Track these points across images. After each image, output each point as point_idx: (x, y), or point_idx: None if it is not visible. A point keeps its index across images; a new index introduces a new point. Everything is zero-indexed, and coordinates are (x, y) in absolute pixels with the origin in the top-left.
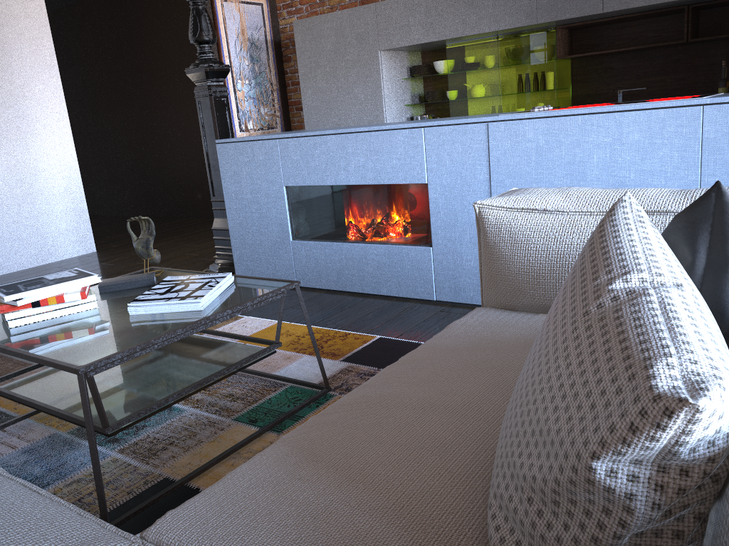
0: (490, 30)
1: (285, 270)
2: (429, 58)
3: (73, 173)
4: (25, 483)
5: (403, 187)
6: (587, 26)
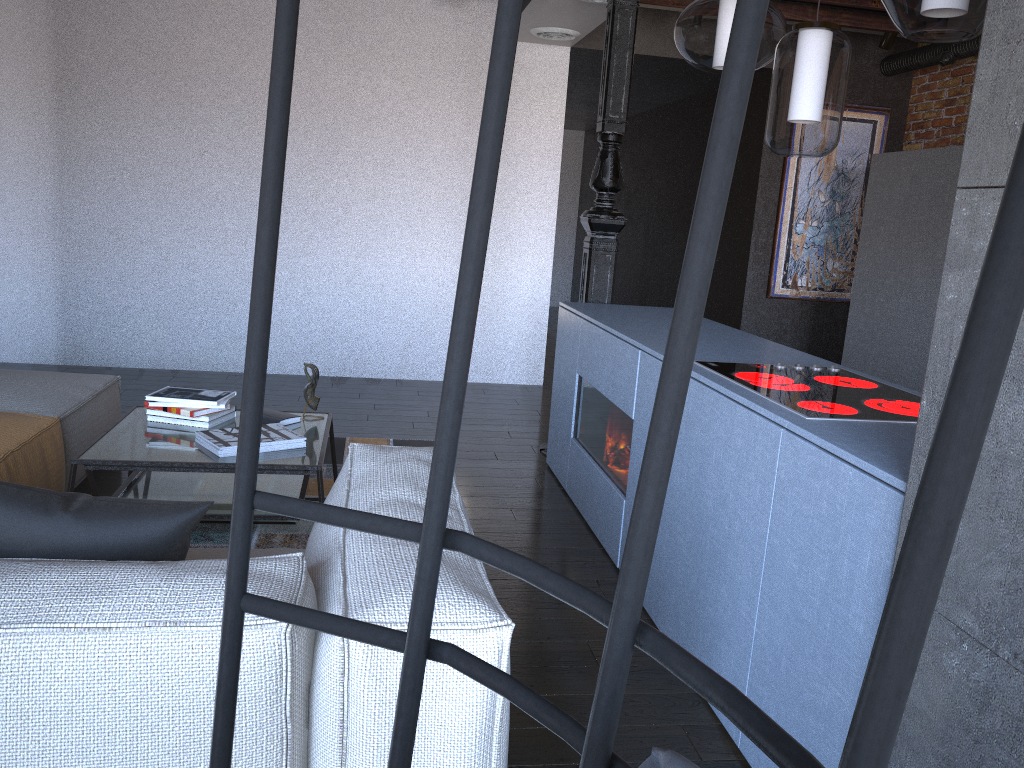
0: None
1: (564, 469)
2: None
3: (542, 297)
4: None
5: (626, 415)
6: None
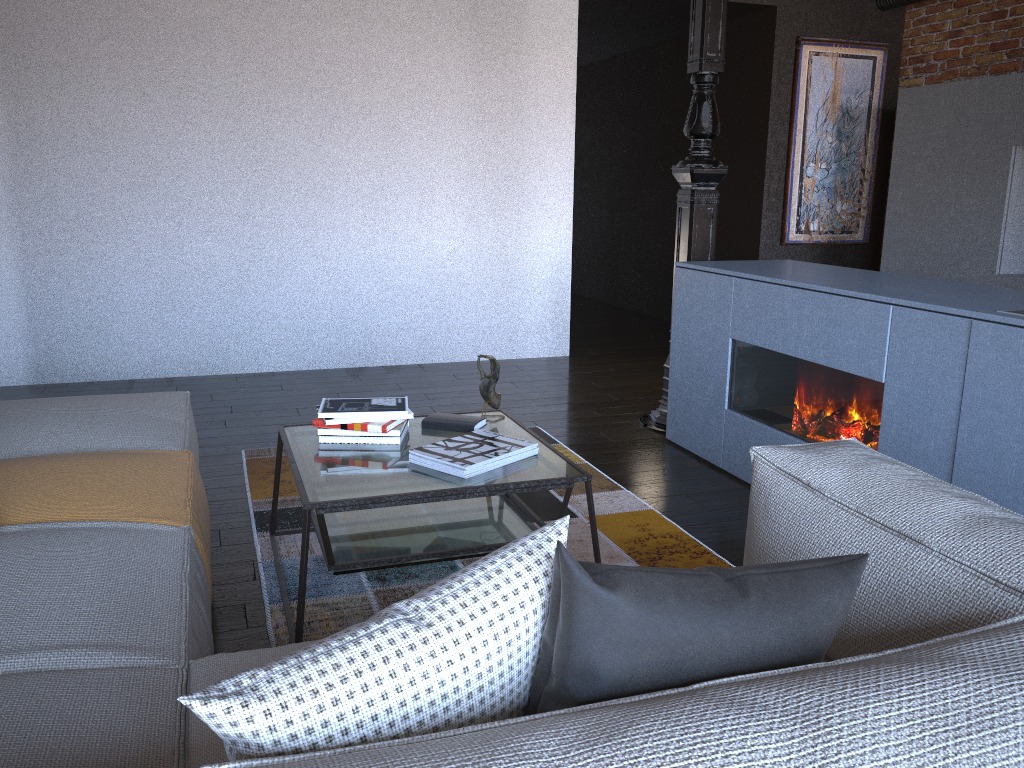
0: None
1: (712, 444)
2: None
3: (563, 261)
4: (184, 587)
5: (857, 379)
6: None
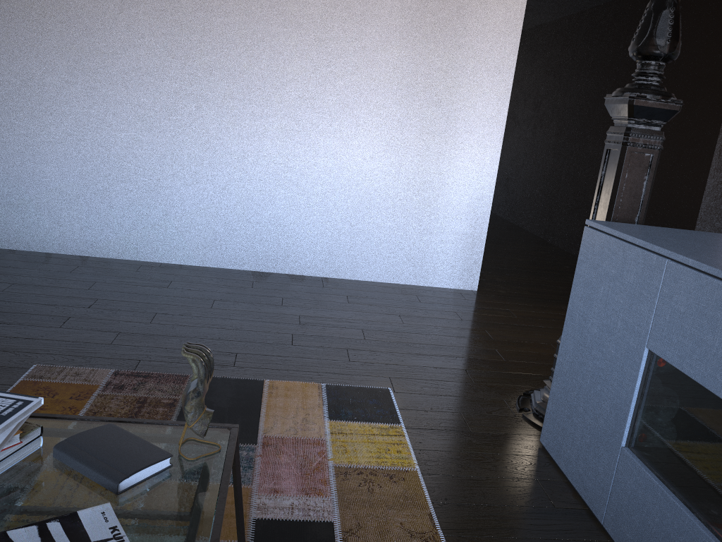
0: None
1: (596, 484)
2: None
3: (484, 196)
4: None
5: None
6: None
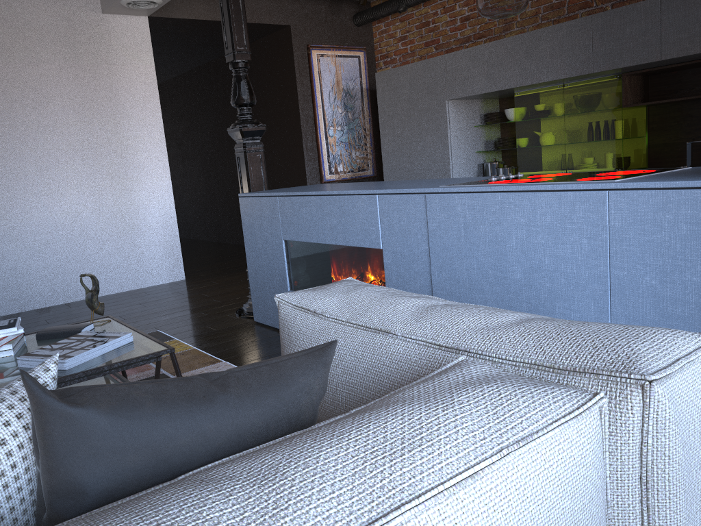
0: (547, 80)
1: None
2: (506, 105)
3: (169, 211)
4: None
5: (366, 250)
6: (661, 72)
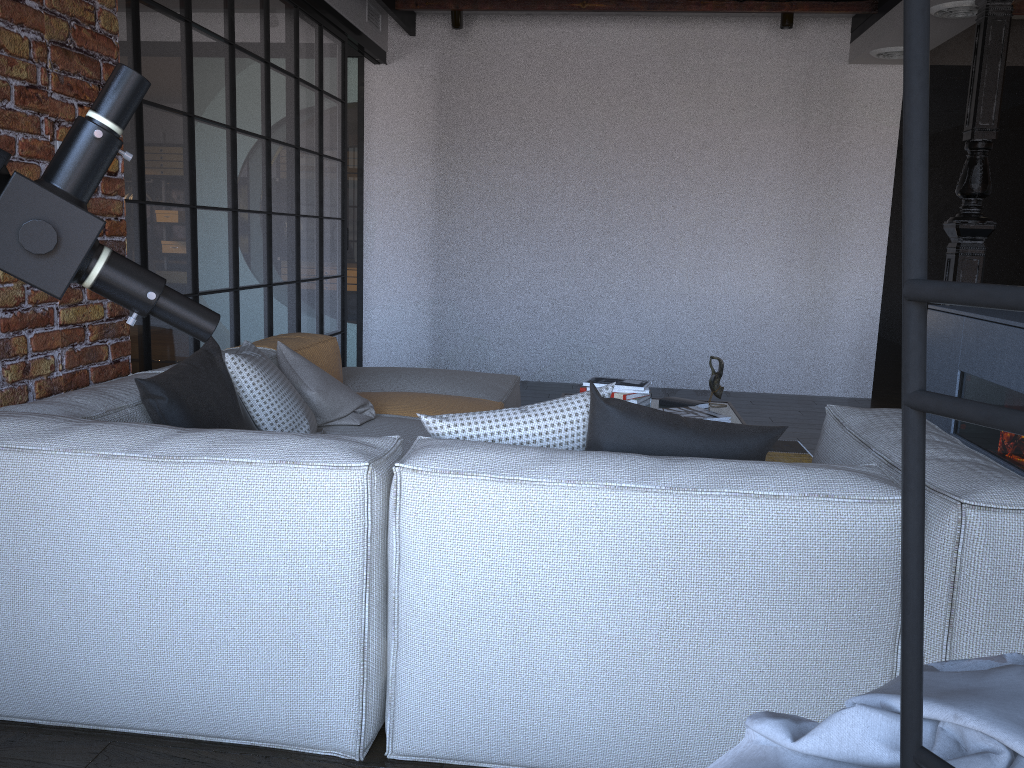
0: None
1: None
2: None
3: (871, 310)
4: None
5: None
6: None
